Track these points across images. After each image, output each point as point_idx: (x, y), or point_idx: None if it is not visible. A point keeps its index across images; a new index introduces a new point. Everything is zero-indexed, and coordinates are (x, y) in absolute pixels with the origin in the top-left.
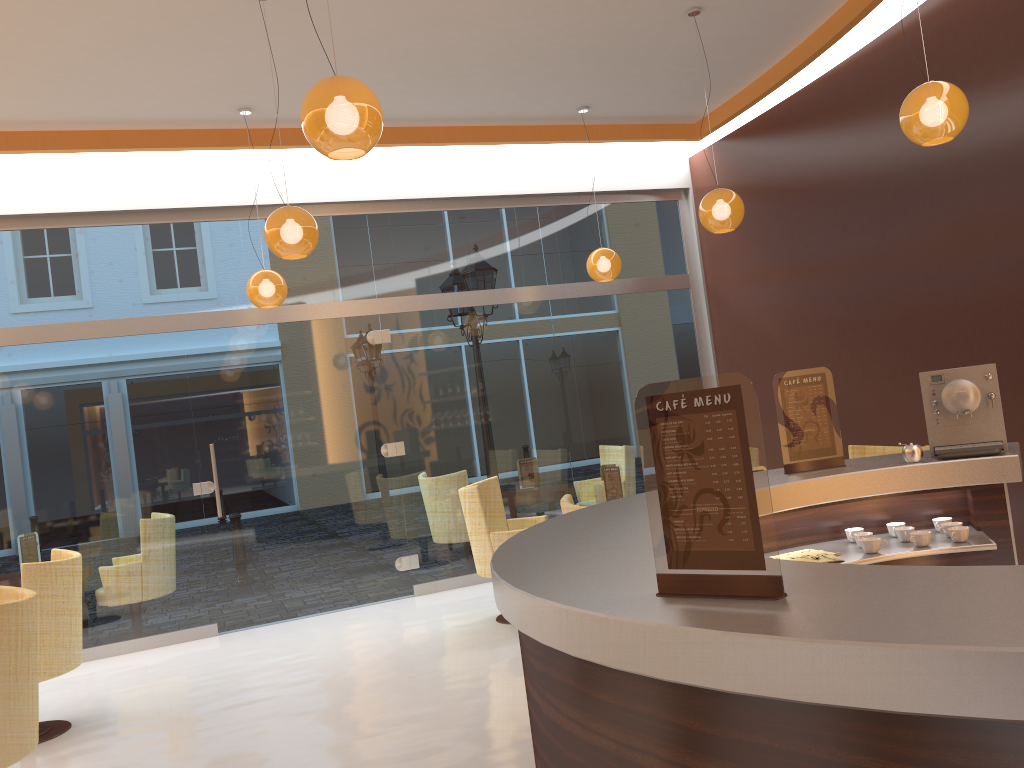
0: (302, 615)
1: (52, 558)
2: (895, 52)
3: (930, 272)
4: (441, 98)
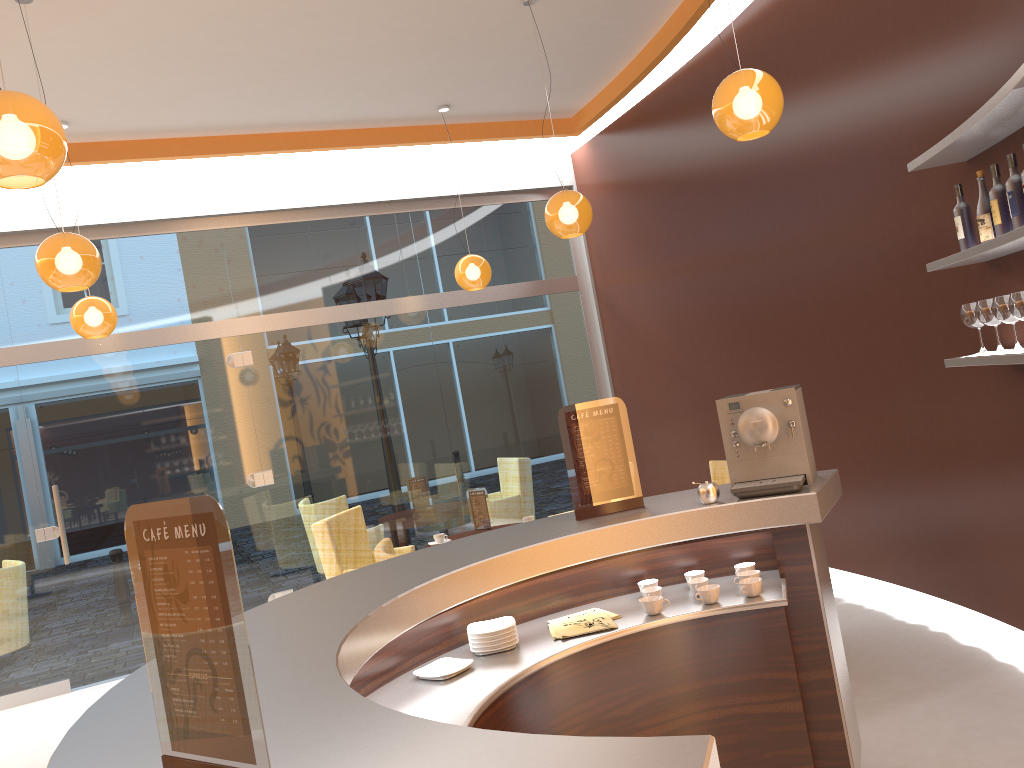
0: None
1: None
2: (749, 37)
3: (796, 269)
4: (280, 102)
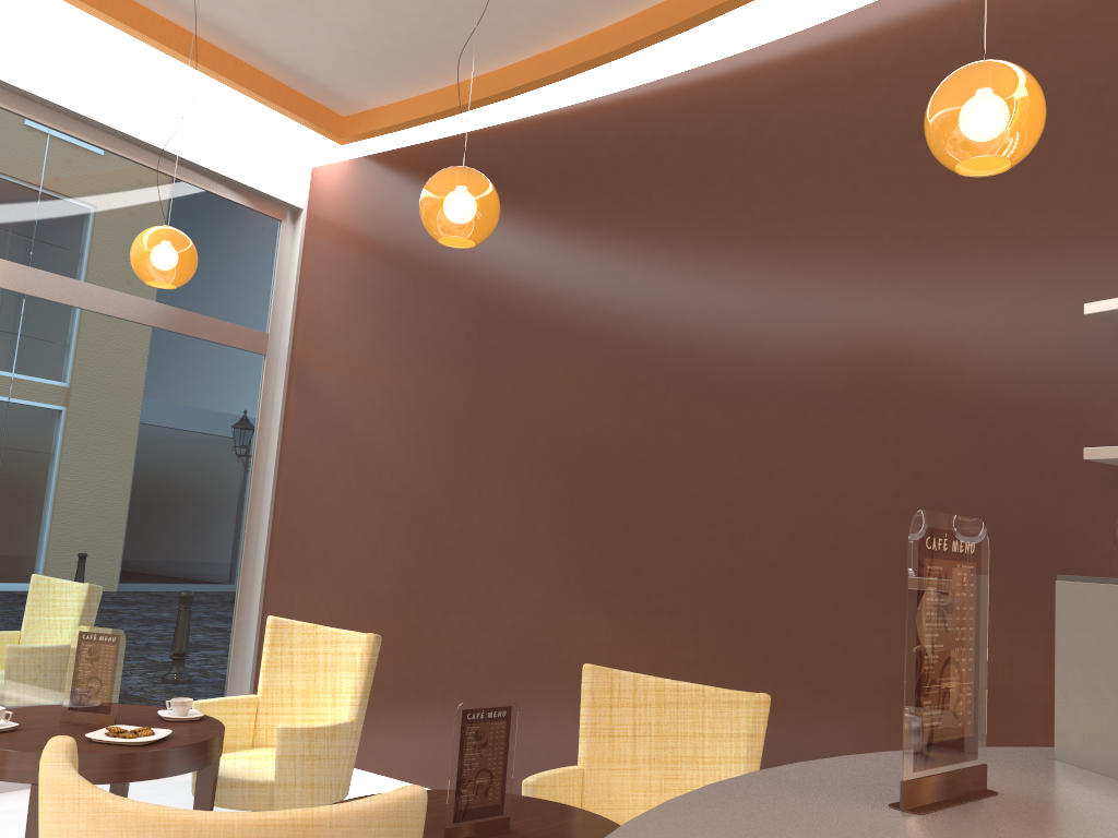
0: None
1: None
2: (703, 99)
3: (690, 414)
4: None
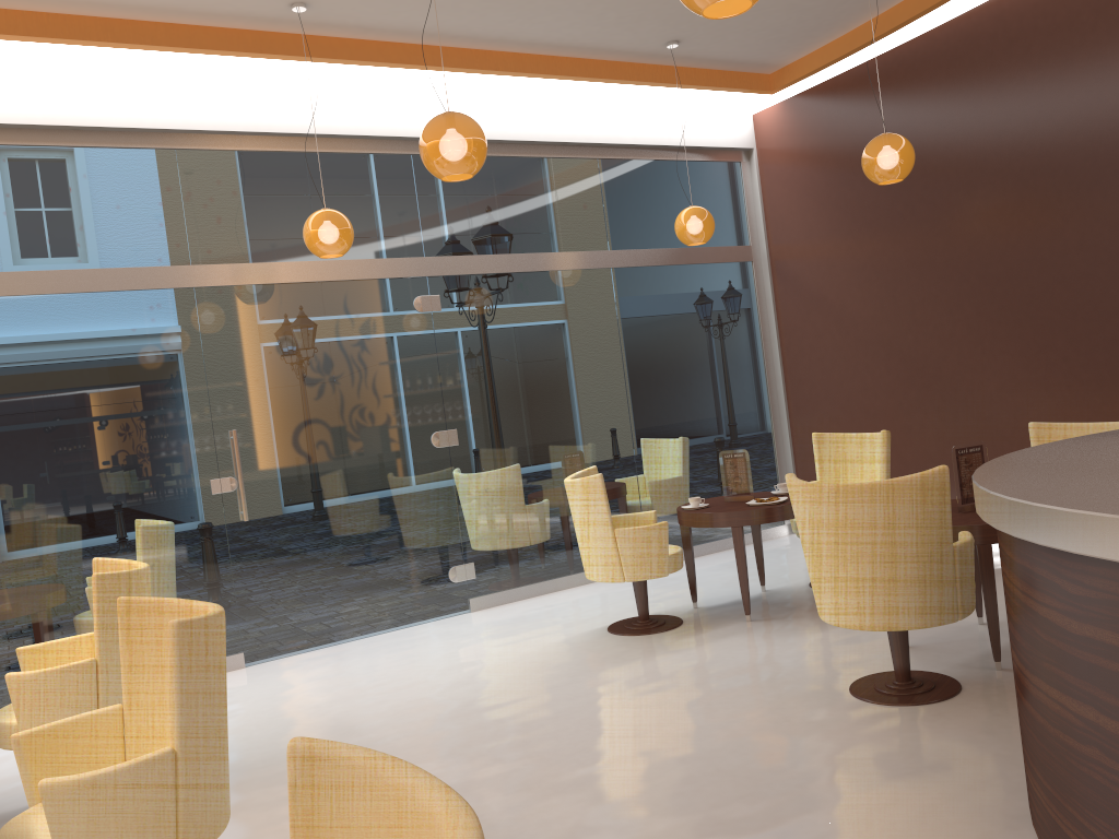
0: (344, 639)
1: (95, 570)
2: None
3: (1086, 239)
4: (531, 13)
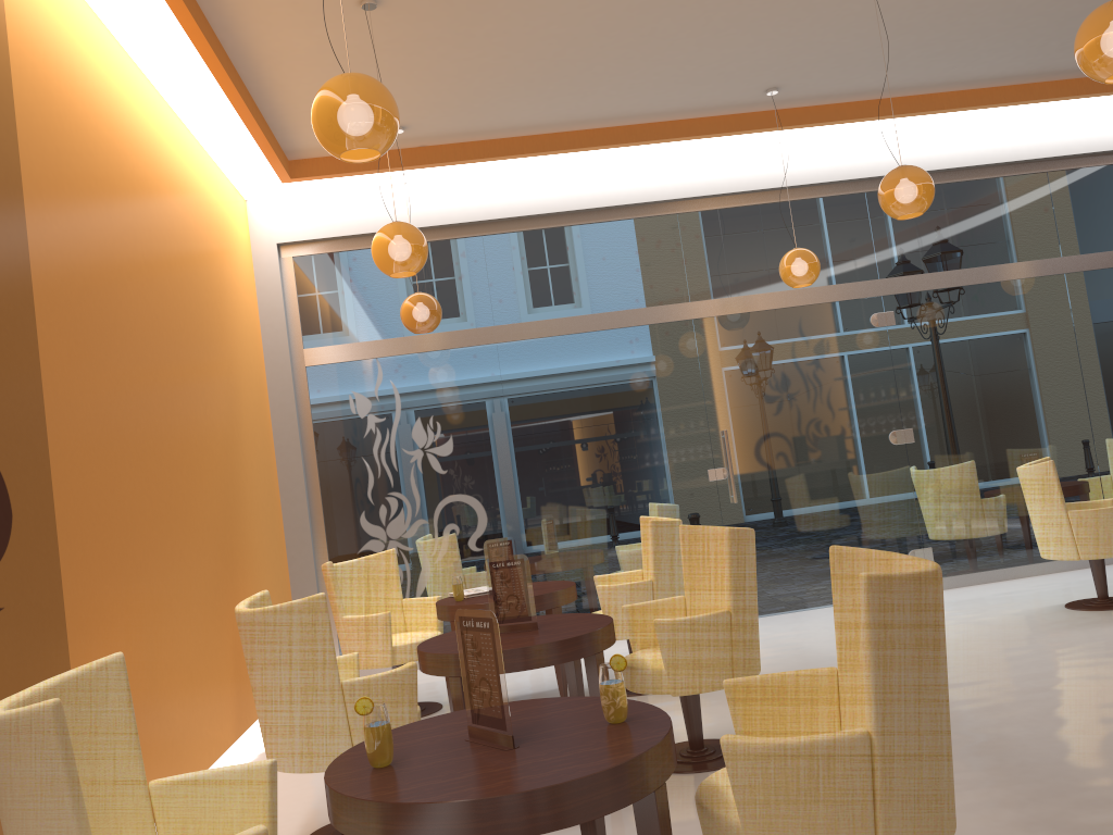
0: (816, 605)
1: (642, 524)
2: None
3: None
4: (973, 57)
